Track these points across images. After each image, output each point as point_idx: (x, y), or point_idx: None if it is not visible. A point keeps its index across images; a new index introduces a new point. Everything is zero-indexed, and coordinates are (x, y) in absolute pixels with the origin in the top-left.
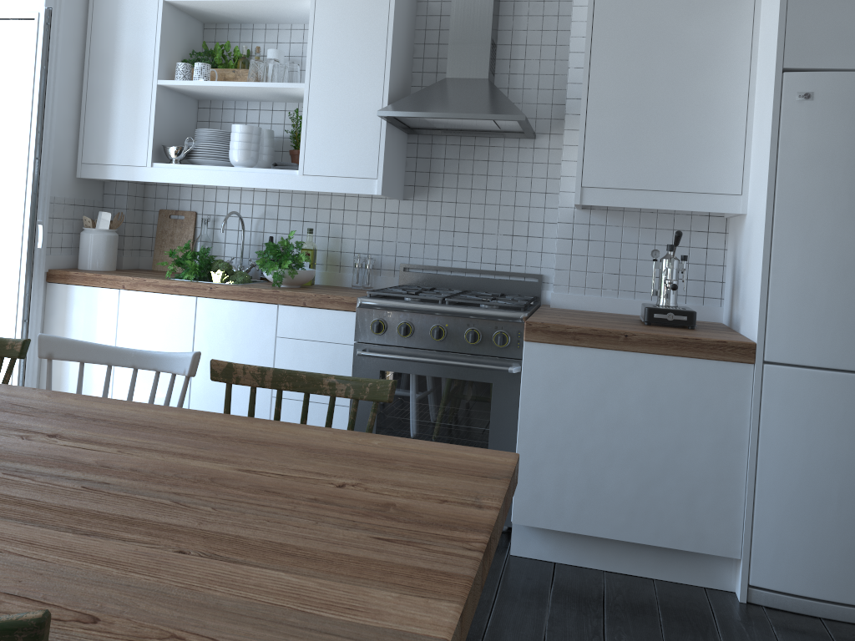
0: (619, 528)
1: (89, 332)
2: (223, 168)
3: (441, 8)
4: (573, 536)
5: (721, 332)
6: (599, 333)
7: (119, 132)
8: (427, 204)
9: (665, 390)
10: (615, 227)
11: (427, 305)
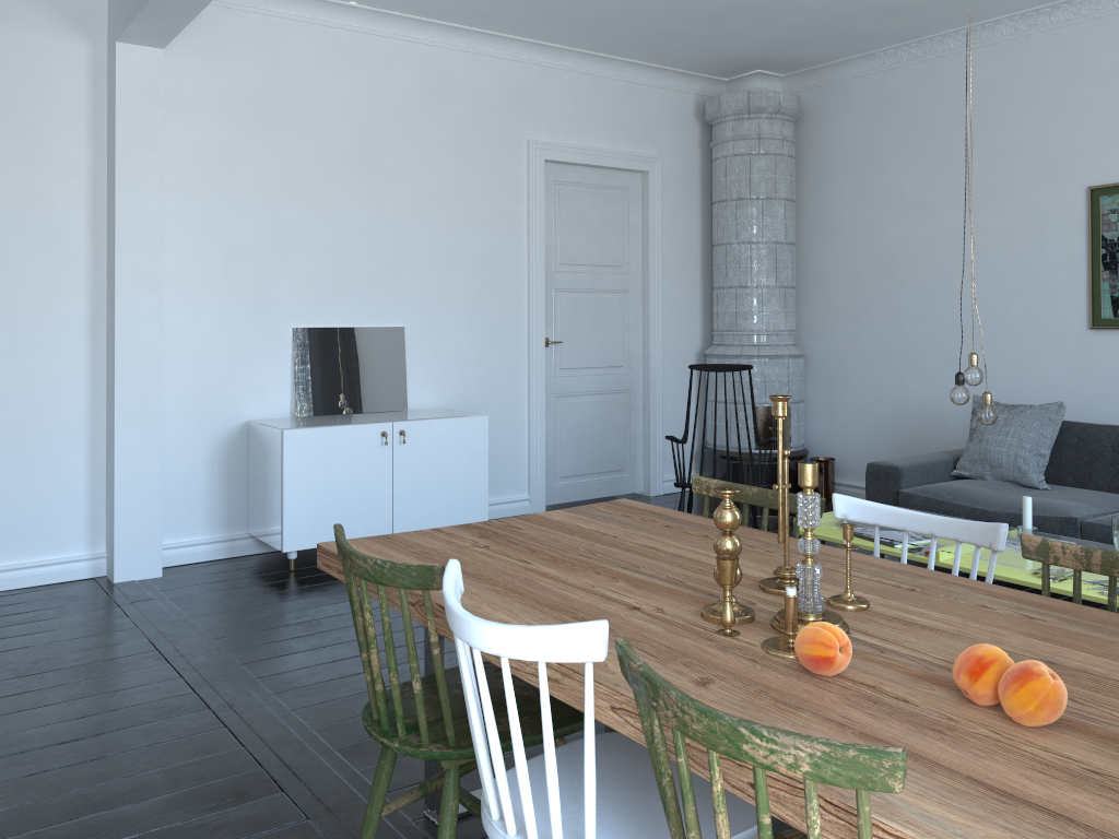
0: None
1: None
2: None
3: None
4: None
5: None
6: None
7: None
8: None
9: None
10: None
11: None
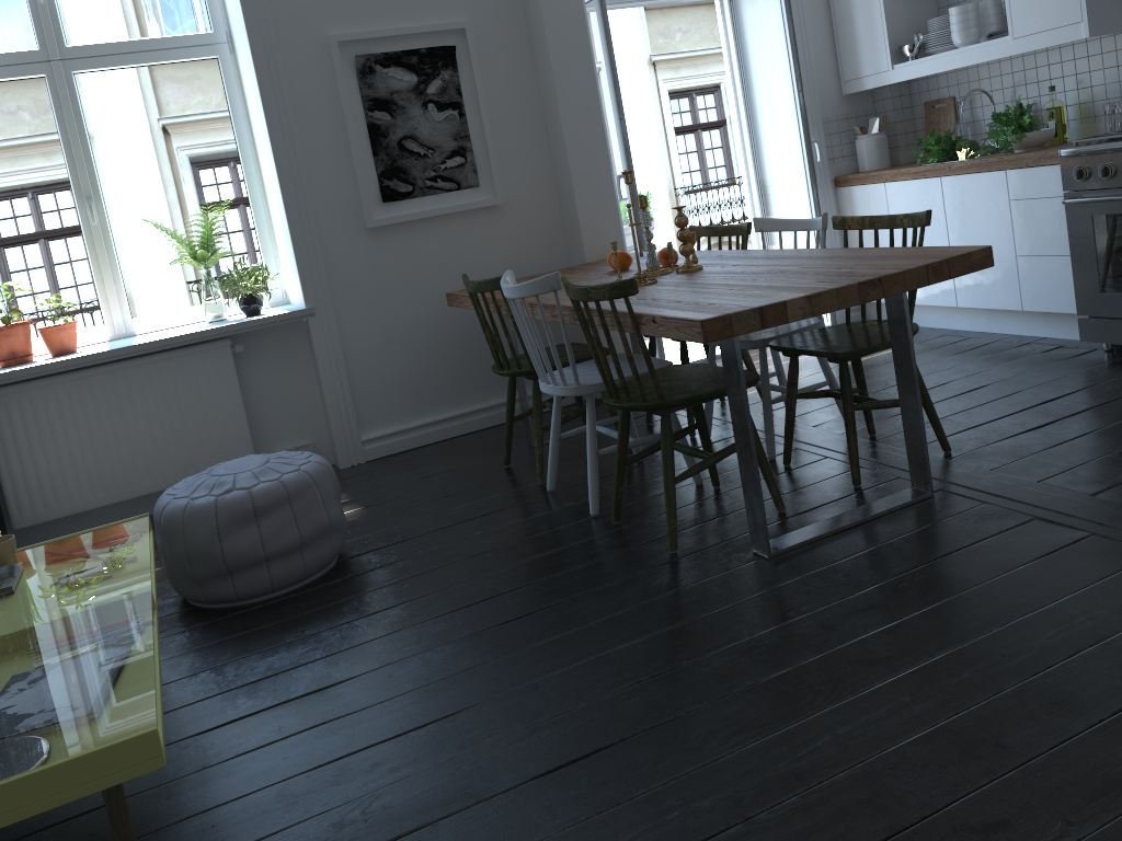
0: None
1: None
2: (946, 53)
3: None
4: None
5: None
6: None
7: (863, 46)
8: None
9: None
10: None
11: (1121, 143)
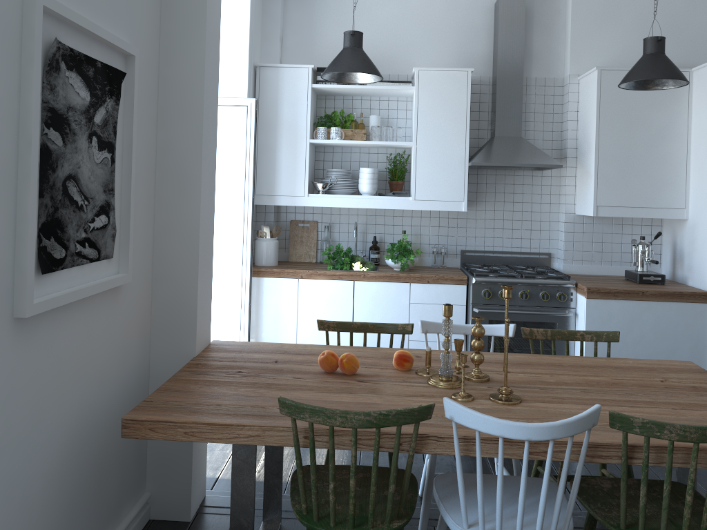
0: None
1: (277, 307)
2: (359, 196)
3: (480, 89)
4: None
5: (680, 285)
6: (628, 291)
7: (283, 173)
8: (476, 212)
9: (664, 320)
10: (598, 224)
11: (516, 280)
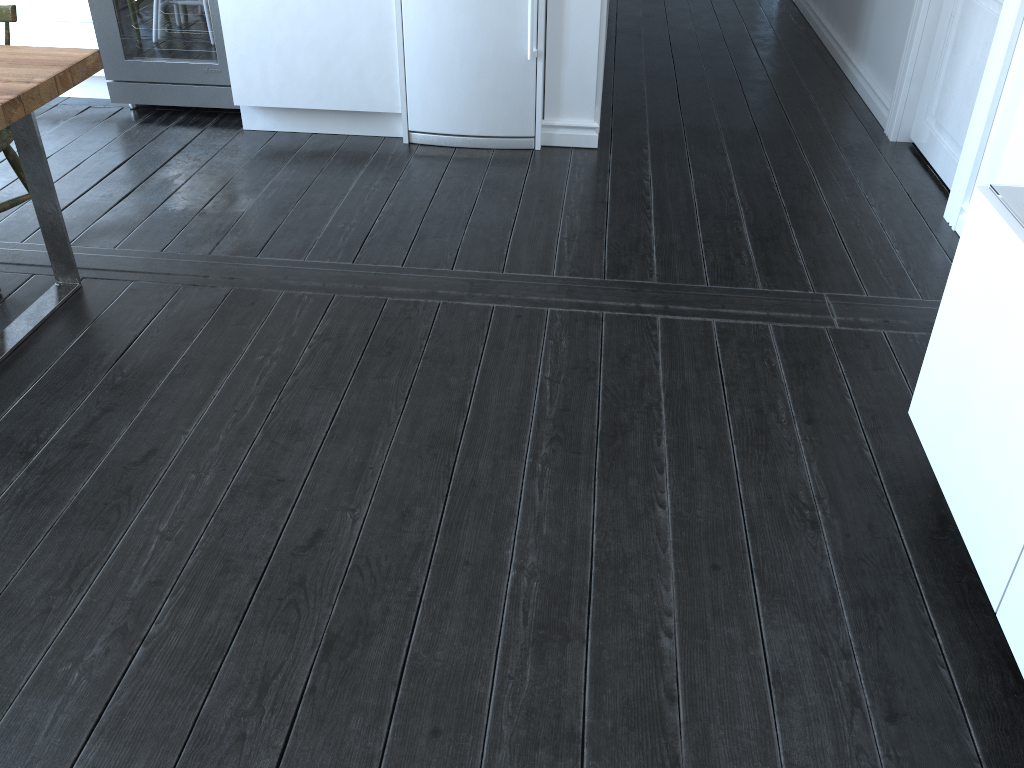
0: (313, 100)
1: None
2: None
3: None
4: (286, 110)
5: None
6: None
7: None
8: None
9: None
10: None
11: None
